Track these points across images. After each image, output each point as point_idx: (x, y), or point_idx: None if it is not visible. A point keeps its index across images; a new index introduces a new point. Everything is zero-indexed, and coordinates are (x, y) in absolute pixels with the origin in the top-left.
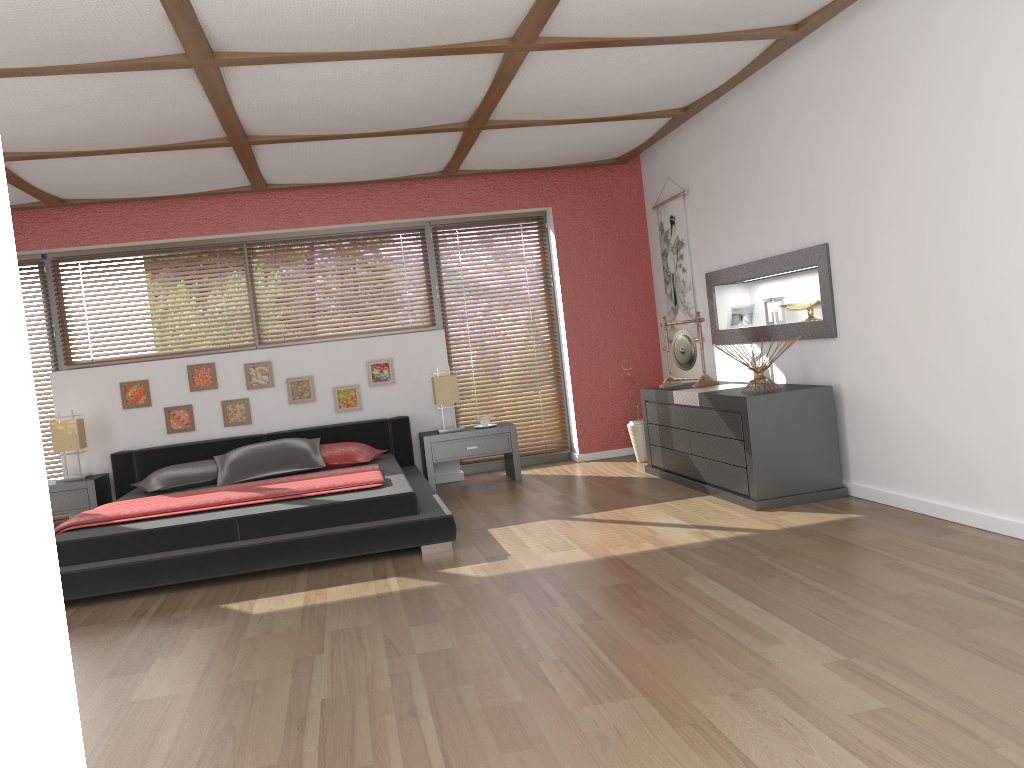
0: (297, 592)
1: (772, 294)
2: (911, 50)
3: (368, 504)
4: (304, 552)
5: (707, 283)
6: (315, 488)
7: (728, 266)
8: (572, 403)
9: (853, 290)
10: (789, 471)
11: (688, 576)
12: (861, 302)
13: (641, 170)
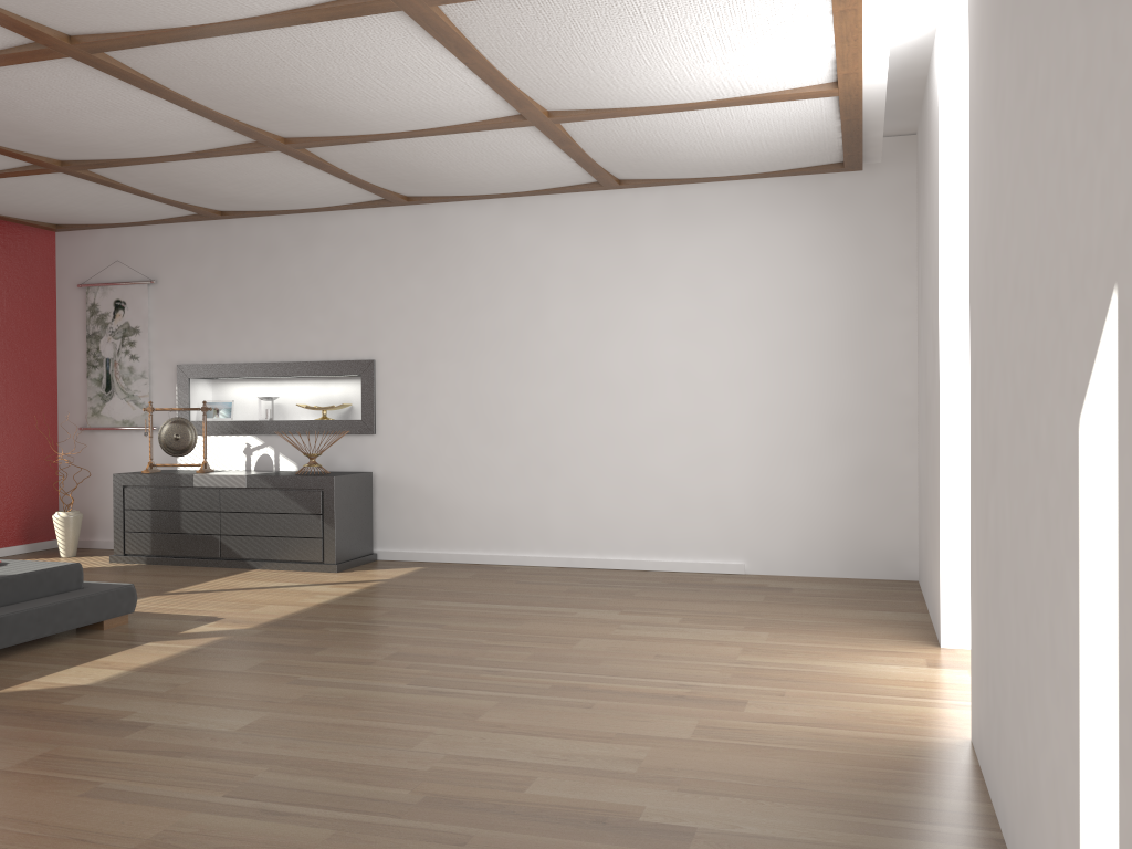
0: (67, 668)
1: (252, 393)
2: (485, 244)
3: (40, 577)
4: (4, 634)
5: (180, 374)
6: None
7: (220, 362)
8: None
9: (401, 399)
10: (351, 539)
11: (422, 602)
12: (409, 408)
13: (56, 241)
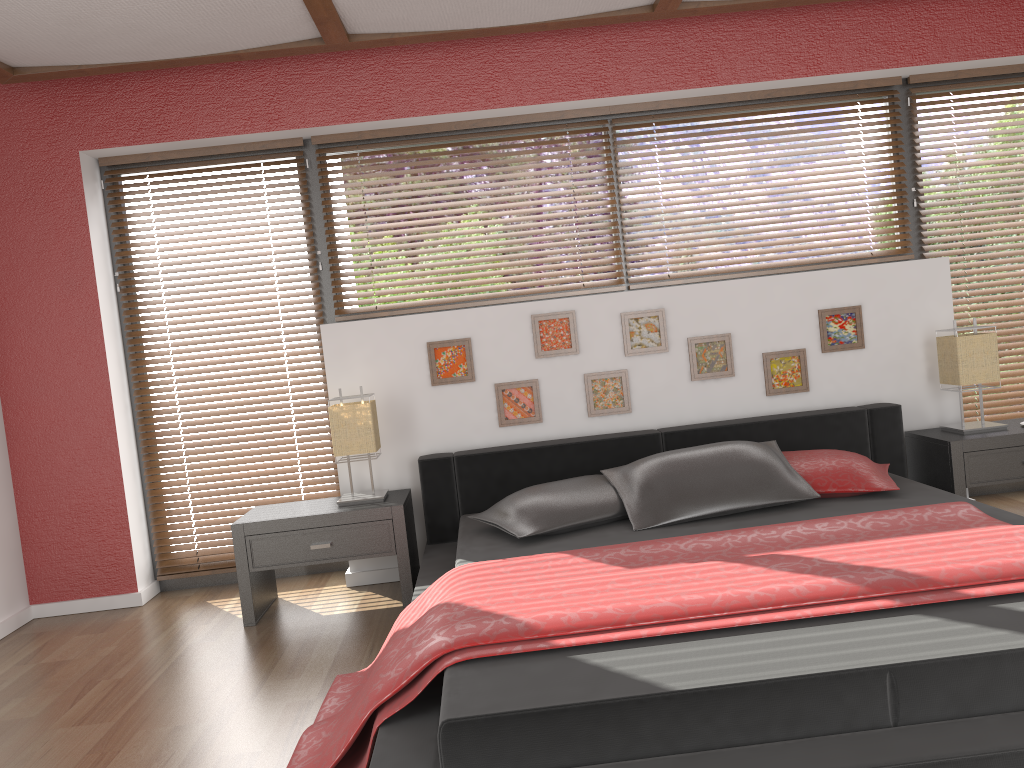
0: None
1: None
2: None
3: None
4: None
5: None
6: (976, 576)
7: None
8: None
9: None
10: None
11: None
12: None
13: None
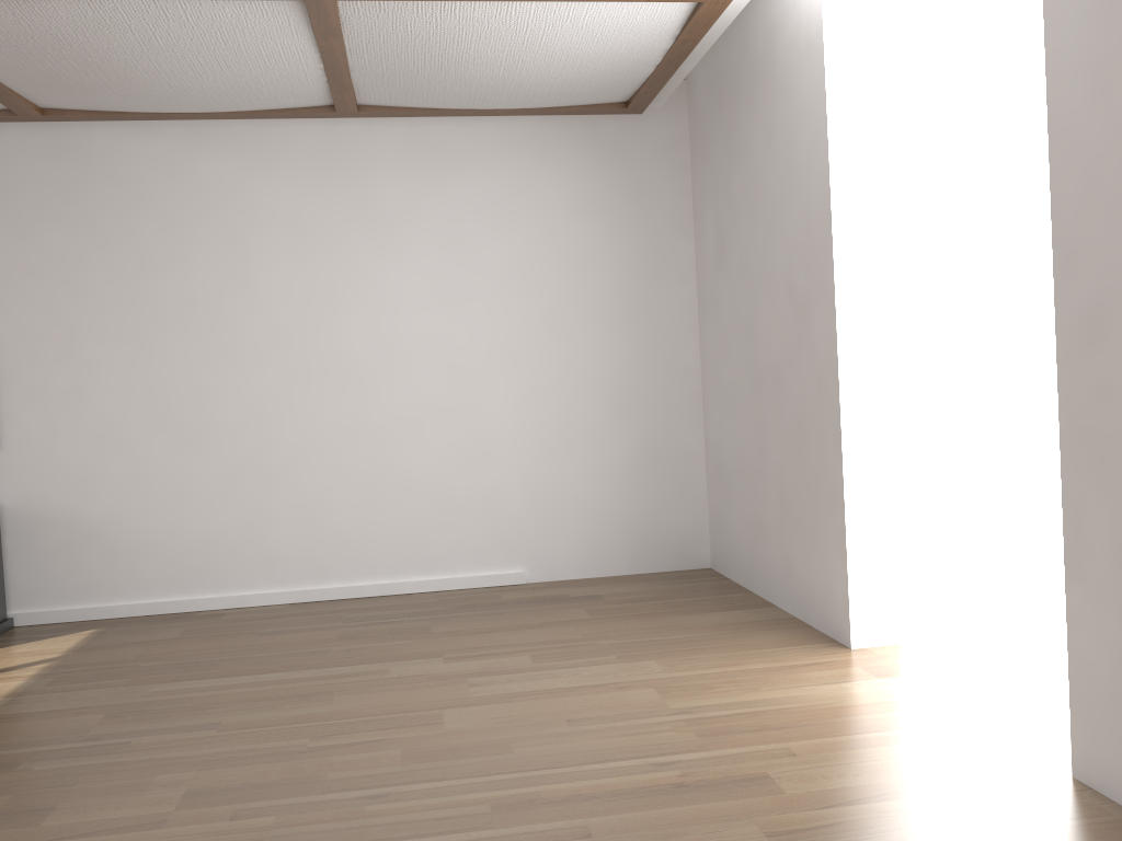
0: None
1: None
2: (160, 183)
3: None
4: None
5: None
6: None
7: None
8: None
9: (38, 397)
10: None
11: (147, 689)
12: (53, 410)
13: None
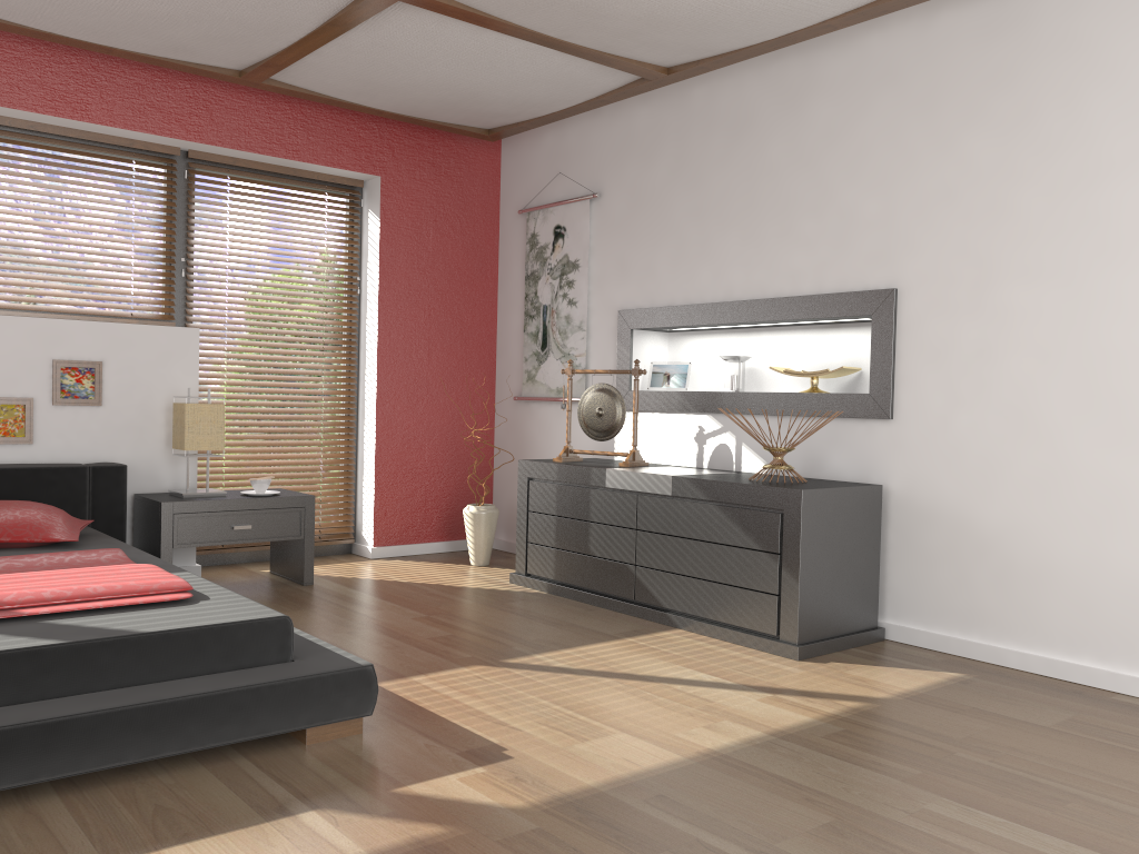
0: None
1: (717, 352)
2: (1130, 40)
3: (197, 640)
4: (61, 753)
5: (621, 324)
6: (44, 598)
7: (670, 304)
8: (372, 470)
9: (940, 357)
10: (832, 602)
11: (923, 801)
12: (955, 375)
13: (501, 158)
